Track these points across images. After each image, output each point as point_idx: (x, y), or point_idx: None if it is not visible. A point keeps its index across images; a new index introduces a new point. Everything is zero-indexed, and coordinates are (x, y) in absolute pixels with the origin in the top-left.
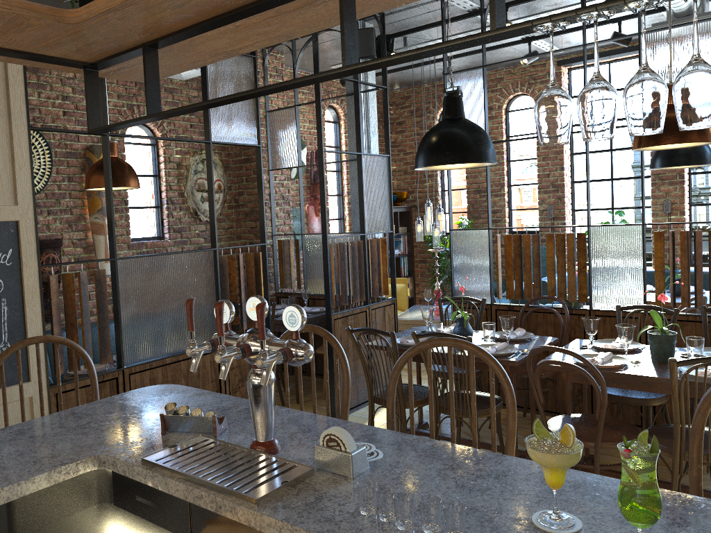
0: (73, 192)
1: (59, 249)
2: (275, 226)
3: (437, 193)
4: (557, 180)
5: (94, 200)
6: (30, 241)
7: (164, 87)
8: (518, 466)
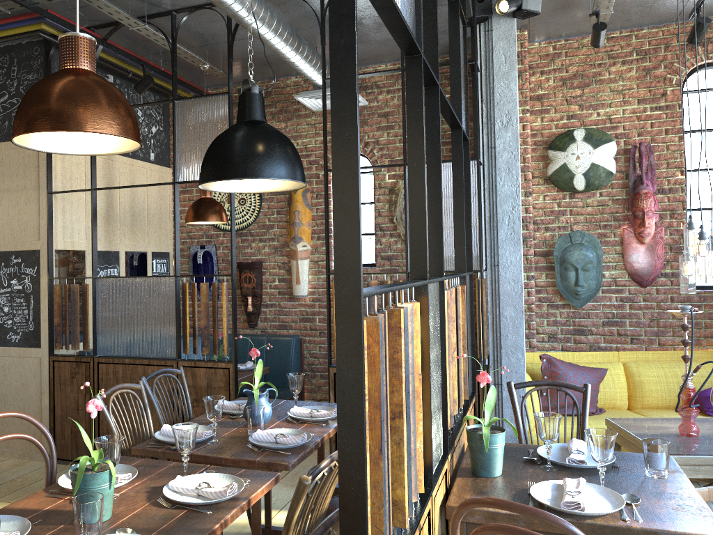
0: (279, 223)
1: (255, 270)
2: None
3: None
4: None
5: (290, 229)
6: (45, 262)
7: (377, 113)
8: None
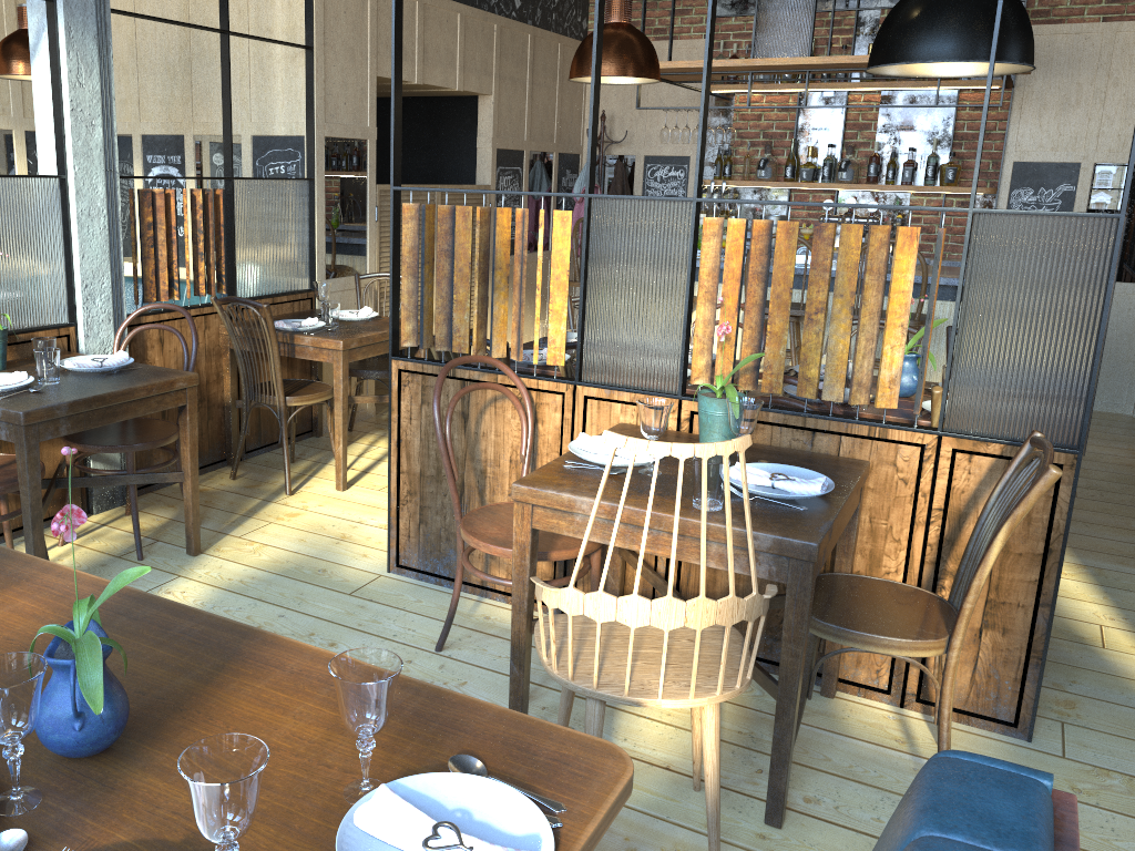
0: None
1: None
2: None
3: None
4: None
5: None
6: None
7: None
8: None
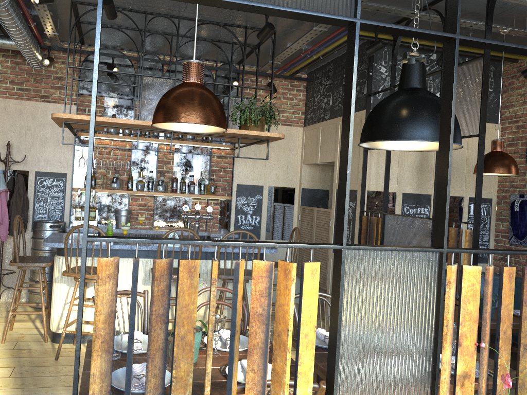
0: None
1: None
2: None
3: None
4: None
5: None
6: (359, 199)
7: None
8: (141, 245)
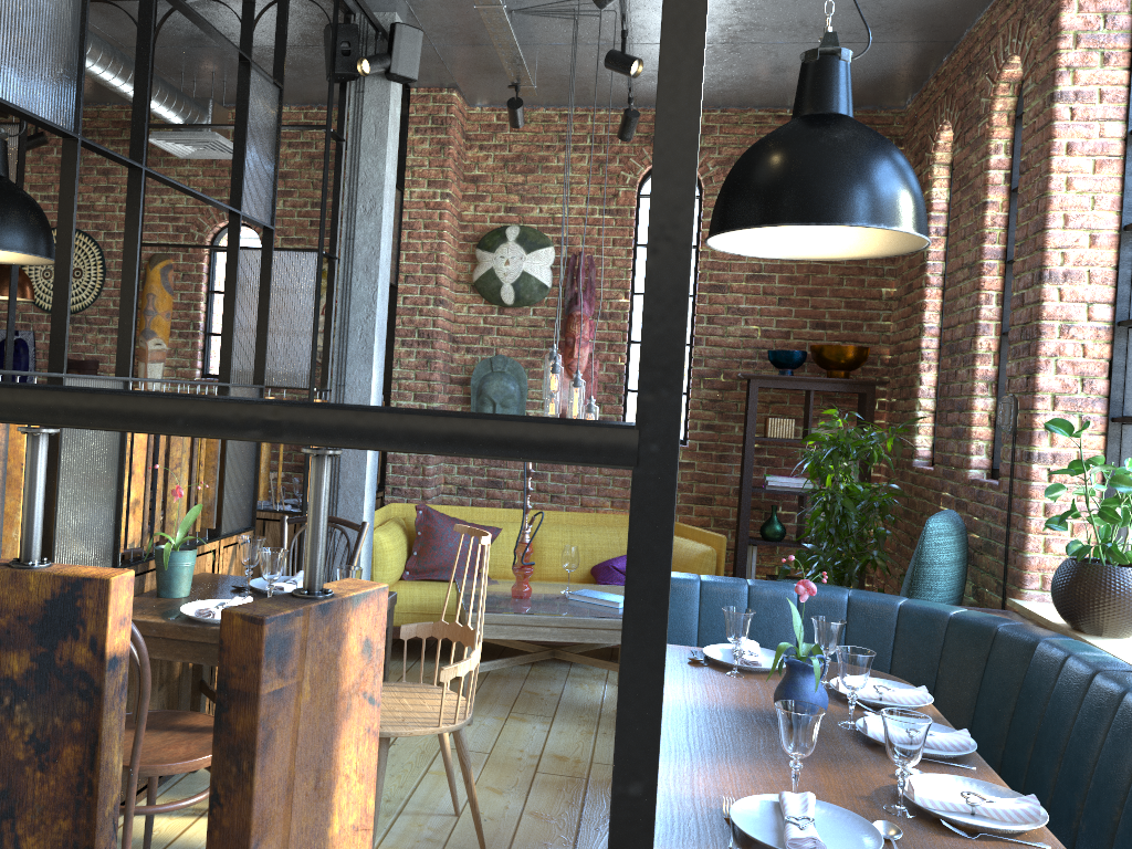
0: None
1: (86, 372)
2: (396, 380)
3: (921, 352)
4: (1032, 313)
5: (141, 319)
6: None
7: None
8: None
